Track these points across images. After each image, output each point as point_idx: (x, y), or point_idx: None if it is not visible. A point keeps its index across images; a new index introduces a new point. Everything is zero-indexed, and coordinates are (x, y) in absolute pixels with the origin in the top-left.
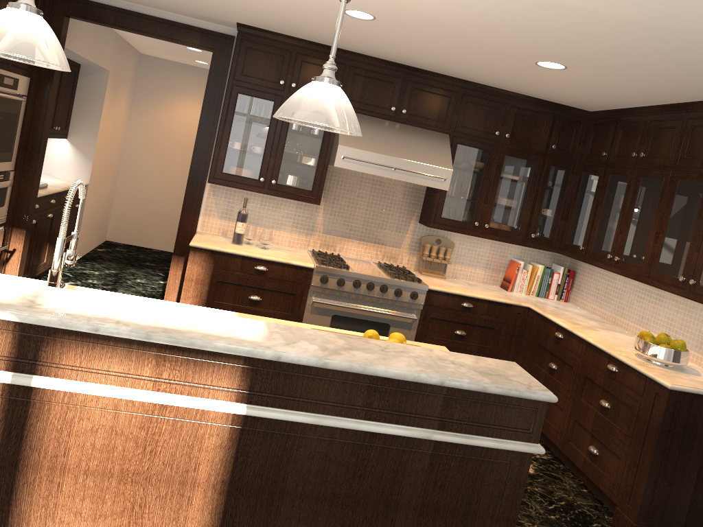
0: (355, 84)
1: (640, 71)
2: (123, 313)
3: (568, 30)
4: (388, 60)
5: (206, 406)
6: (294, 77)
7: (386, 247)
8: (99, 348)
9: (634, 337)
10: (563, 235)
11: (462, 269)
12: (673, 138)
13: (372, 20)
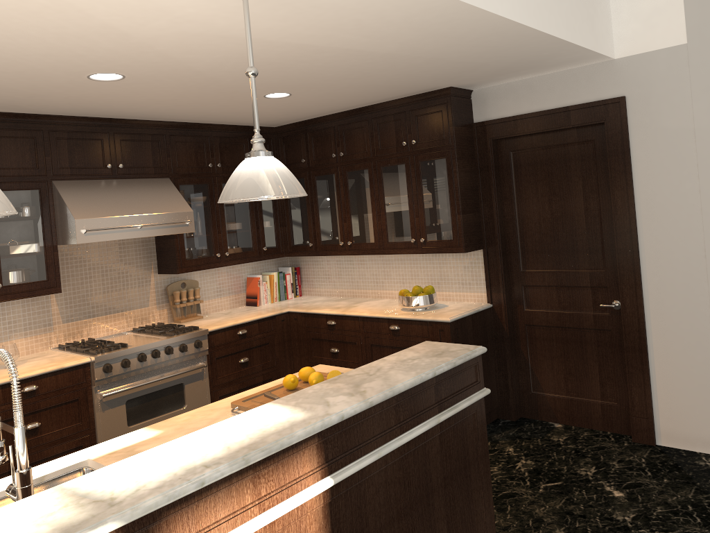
0: (60, 149)
1: (353, 88)
2: (186, 459)
3: (324, 66)
4: (88, 117)
5: (306, 497)
6: None
7: (134, 310)
8: (203, 503)
9: (379, 300)
10: (287, 239)
11: (210, 303)
12: (364, 136)
13: (118, 80)
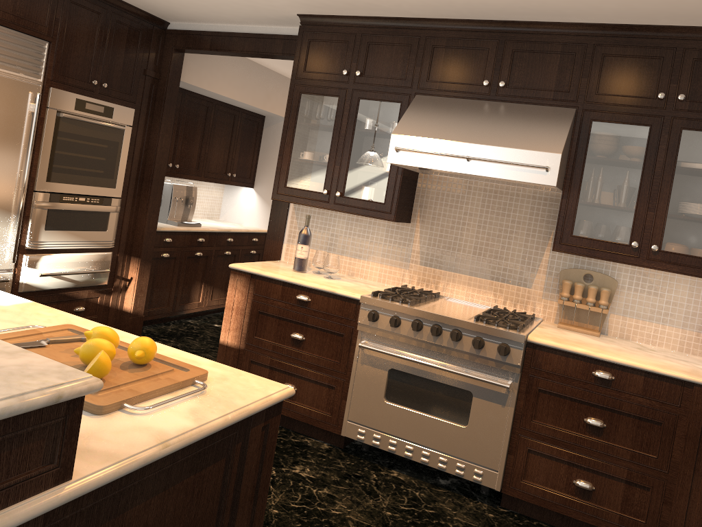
0: (435, 60)
1: None
2: None
3: None
4: (475, 19)
5: None
6: (359, 64)
7: (508, 285)
8: None
9: None
10: None
11: (638, 325)
12: None
13: None
